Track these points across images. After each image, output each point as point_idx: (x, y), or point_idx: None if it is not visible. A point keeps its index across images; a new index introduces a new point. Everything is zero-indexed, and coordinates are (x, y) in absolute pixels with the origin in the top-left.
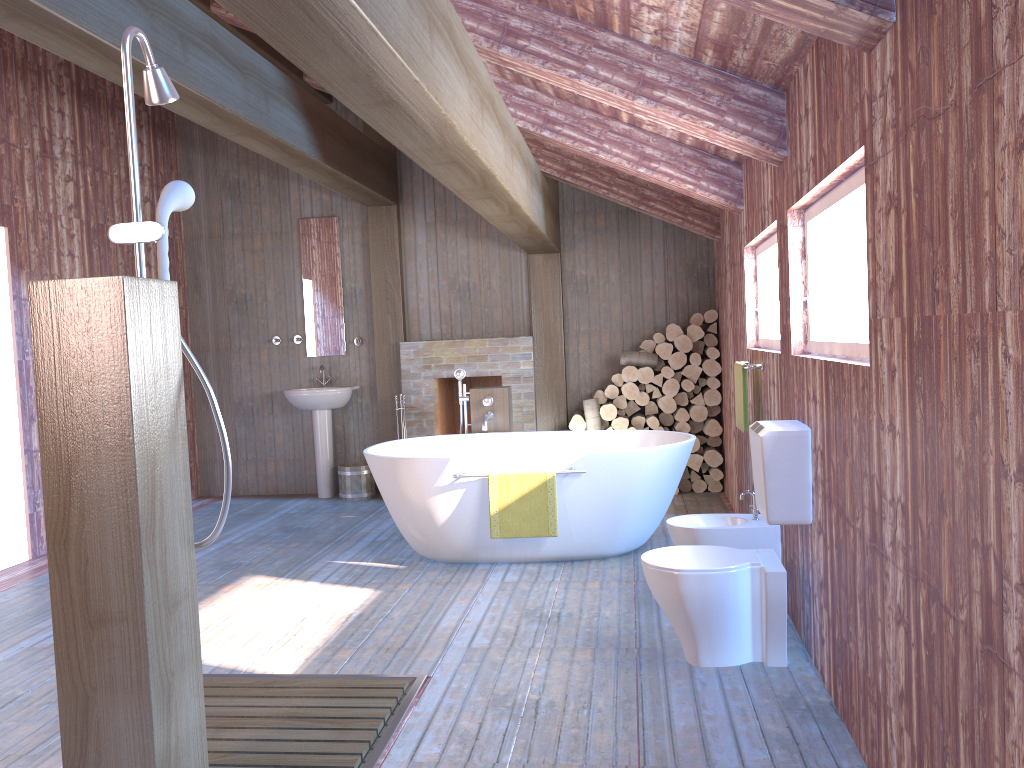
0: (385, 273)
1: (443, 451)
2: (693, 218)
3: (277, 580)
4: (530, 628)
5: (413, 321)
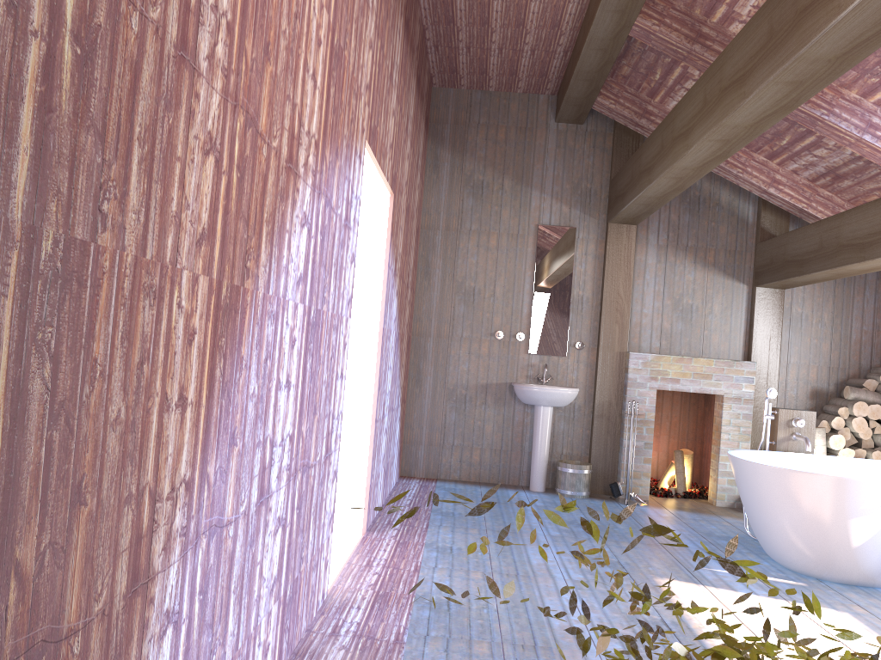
0: (618, 286)
1: None
2: None
3: (702, 587)
4: None
5: (634, 333)
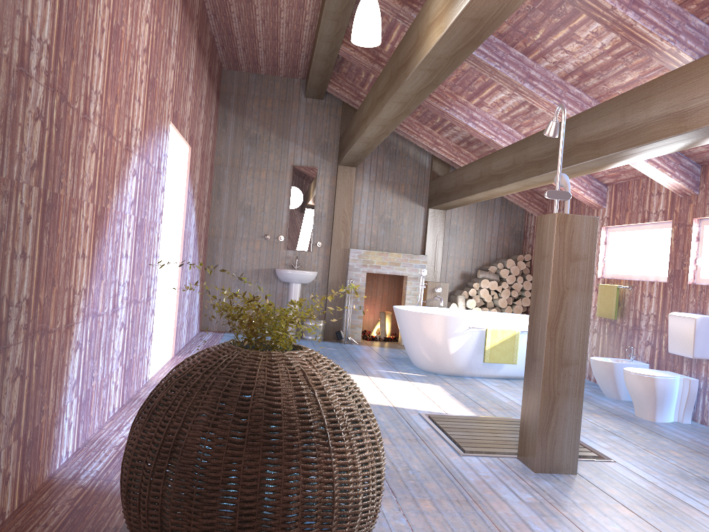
0: (344, 206)
1: None
2: (534, 204)
3: (366, 377)
4: None
5: (354, 237)
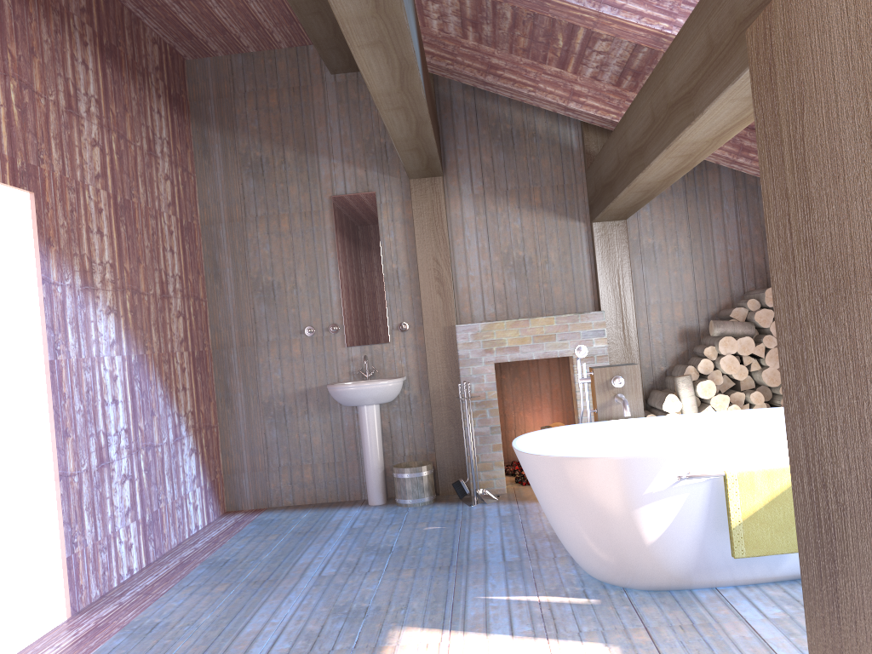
0: (433, 250)
1: (574, 444)
2: None
3: (445, 635)
4: None
5: (464, 302)
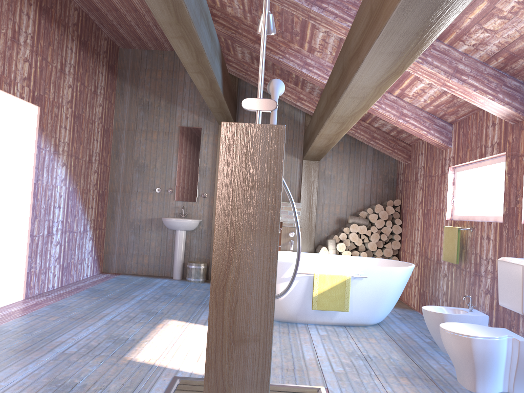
0: None
1: None
2: (397, 151)
3: (186, 323)
4: (359, 363)
5: None
